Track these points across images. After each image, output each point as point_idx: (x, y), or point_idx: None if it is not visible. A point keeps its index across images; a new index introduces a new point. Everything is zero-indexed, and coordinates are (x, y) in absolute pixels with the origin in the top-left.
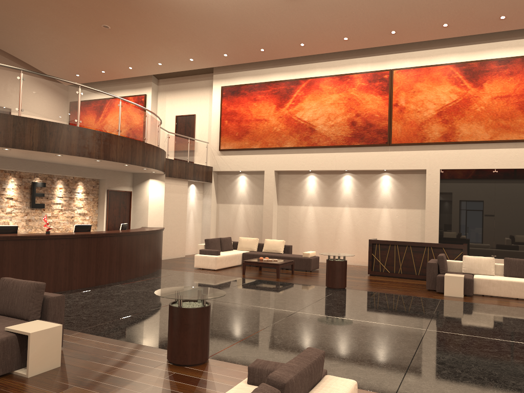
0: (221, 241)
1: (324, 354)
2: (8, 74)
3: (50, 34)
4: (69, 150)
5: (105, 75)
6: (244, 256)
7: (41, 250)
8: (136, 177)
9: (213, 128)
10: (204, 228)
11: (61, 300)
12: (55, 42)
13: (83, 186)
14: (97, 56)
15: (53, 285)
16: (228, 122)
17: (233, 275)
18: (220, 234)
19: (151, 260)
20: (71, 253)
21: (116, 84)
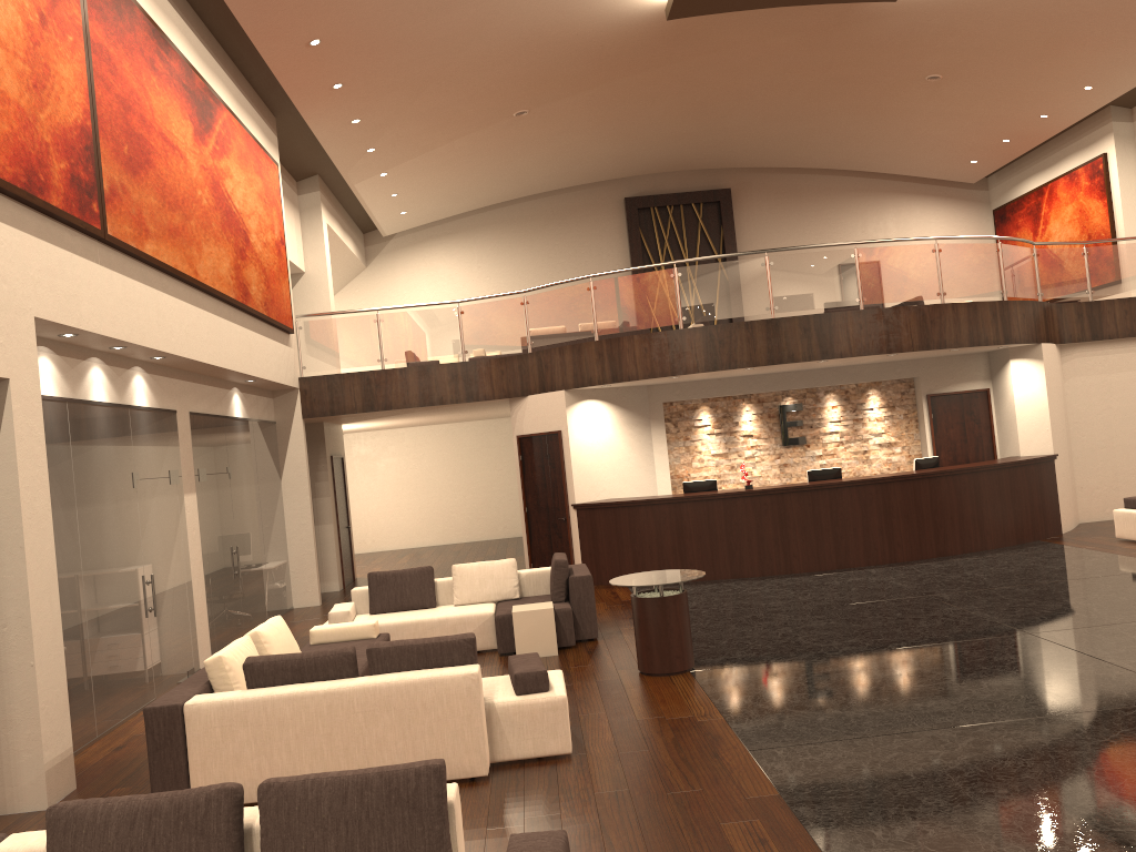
0: None
1: (468, 640)
2: (659, 275)
3: (873, 123)
4: (753, 360)
5: (1017, 145)
6: None
7: (732, 515)
8: (992, 360)
9: None
10: None
11: (586, 581)
12: (891, 131)
13: (878, 395)
14: (971, 122)
15: (760, 566)
16: None
17: None
18: None
19: (989, 524)
20: (783, 516)
21: (1055, 149)
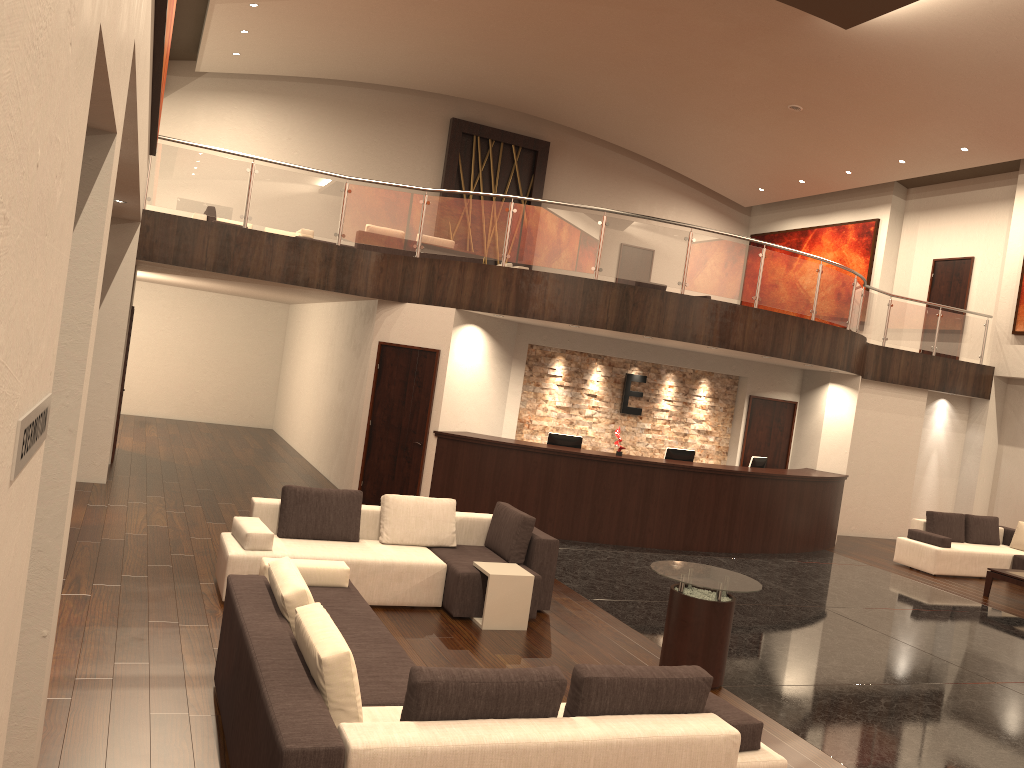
0: (969, 521)
1: (707, 681)
2: (586, 218)
3: (711, 128)
4: (660, 331)
5: (806, 188)
6: (1017, 562)
7: (602, 479)
8: (807, 378)
9: (1004, 287)
10: (962, 491)
11: (552, 546)
12: (719, 141)
13: (708, 385)
14: (789, 157)
15: (616, 534)
16: None
17: (959, 591)
18: (997, 509)
19: (801, 530)
20: (648, 490)
21: (829, 201)
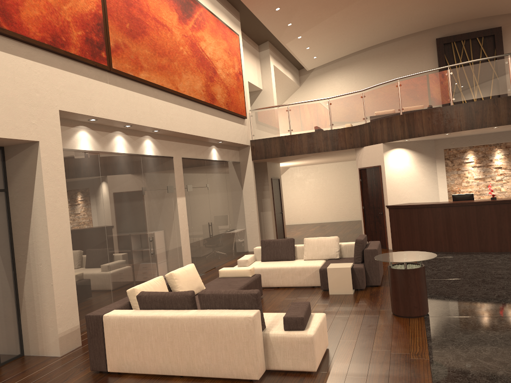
0: None
1: (253, 295)
2: (438, 75)
3: None
4: (498, 122)
5: None
6: None
7: (481, 214)
8: None
9: None
10: None
11: (373, 252)
12: None
13: None
14: None
15: (499, 246)
16: None
17: None
18: None
19: None
20: None
21: None
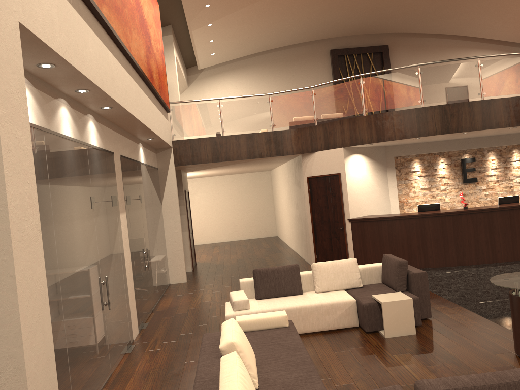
0: None
1: None
2: (408, 73)
3: (483, 2)
4: (473, 126)
5: None
6: None
7: (458, 225)
8: None
9: None
10: None
11: (423, 276)
12: (491, 8)
13: (519, 153)
14: None
15: (476, 258)
16: None
17: None
18: None
19: None
20: (491, 226)
21: None
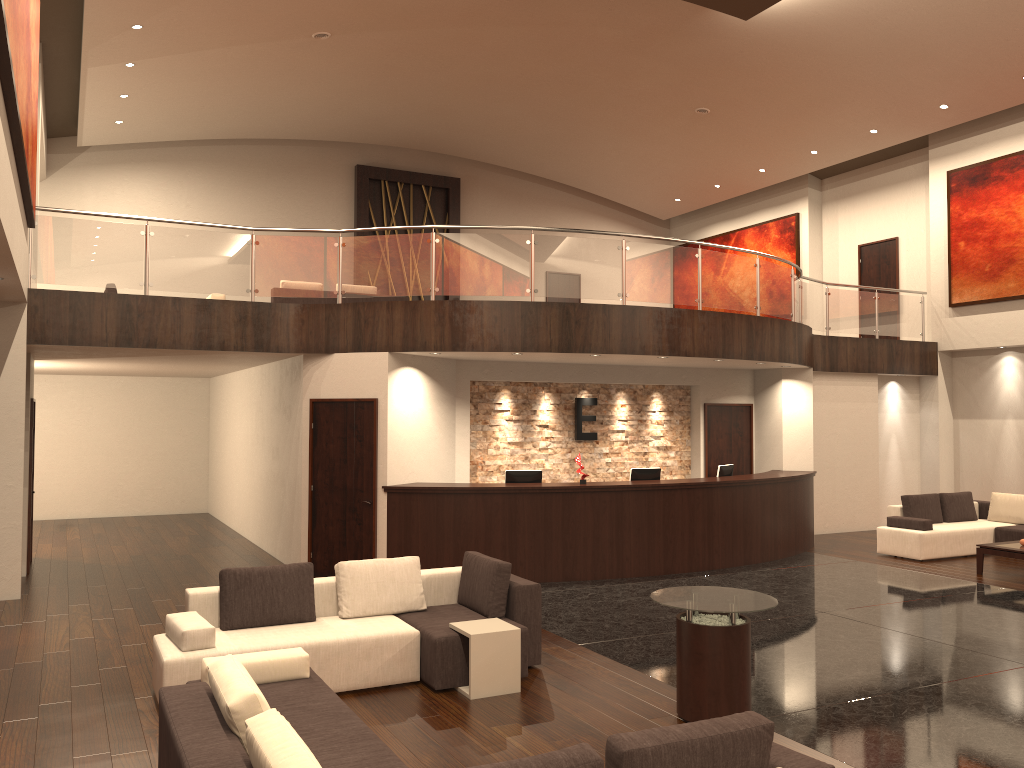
0: (944, 500)
1: (768, 728)
2: (514, 239)
3: (621, 143)
4: (607, 346)
5: (722, 192)
6: (999, 534)
7: (570, 511)
8: (759, 378)
9: (933, 262)
10: (925, 471)
11: (534, 591)
12: (630, 155)
13: (661, 399)
14: (701, 162)
15: (593, 568)
16: (966, 245)
17: (952, 573)
18: (964, 485)
19: (780, 534)
20: (620, 516)
21: (746, 202)
